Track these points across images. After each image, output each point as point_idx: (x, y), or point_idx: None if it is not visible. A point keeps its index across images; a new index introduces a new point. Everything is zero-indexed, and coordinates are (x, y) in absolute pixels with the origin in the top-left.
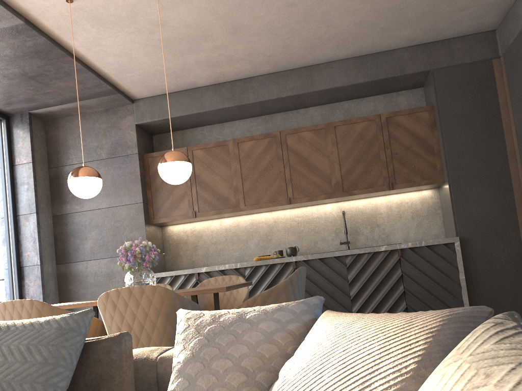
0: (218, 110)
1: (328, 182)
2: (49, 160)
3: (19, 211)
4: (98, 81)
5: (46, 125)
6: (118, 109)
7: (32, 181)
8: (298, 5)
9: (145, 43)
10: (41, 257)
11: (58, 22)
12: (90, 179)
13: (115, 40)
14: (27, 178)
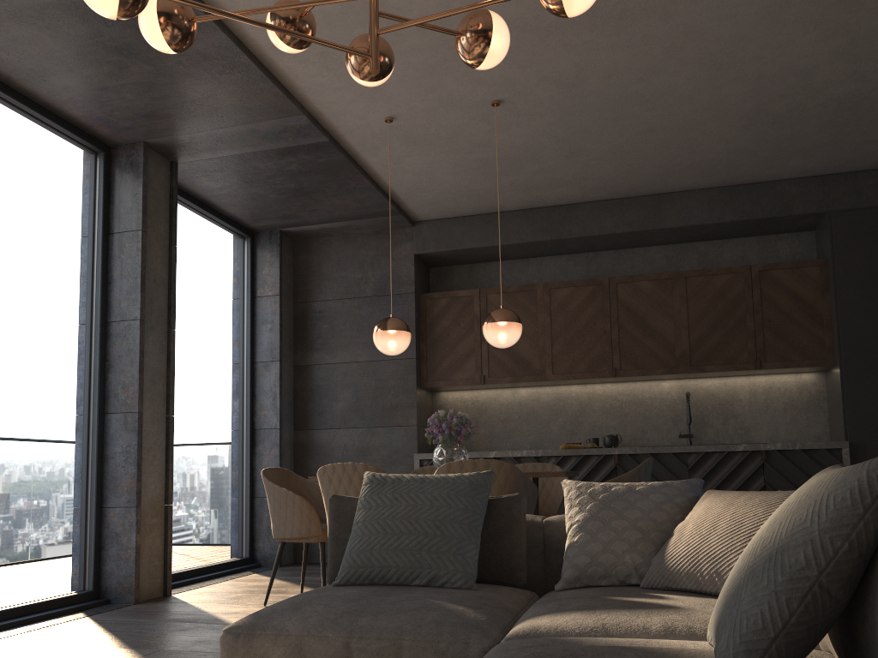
0: (528, 244)
1: (670, 351)
2: (295, 292)
3: (258, 356)
4: (382, 200)
5: (294, 246)
6: (392, 232)
7: (277, 319)
8: (659, 131)
9: (455, 162)
10: (281, 418)
11: (365, 139)
12: (401, 333)
13: (422, 158)
14: (271, 315)
